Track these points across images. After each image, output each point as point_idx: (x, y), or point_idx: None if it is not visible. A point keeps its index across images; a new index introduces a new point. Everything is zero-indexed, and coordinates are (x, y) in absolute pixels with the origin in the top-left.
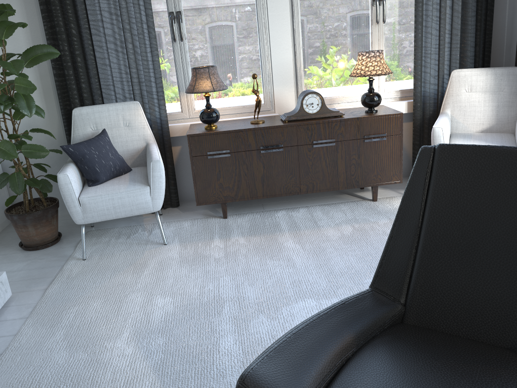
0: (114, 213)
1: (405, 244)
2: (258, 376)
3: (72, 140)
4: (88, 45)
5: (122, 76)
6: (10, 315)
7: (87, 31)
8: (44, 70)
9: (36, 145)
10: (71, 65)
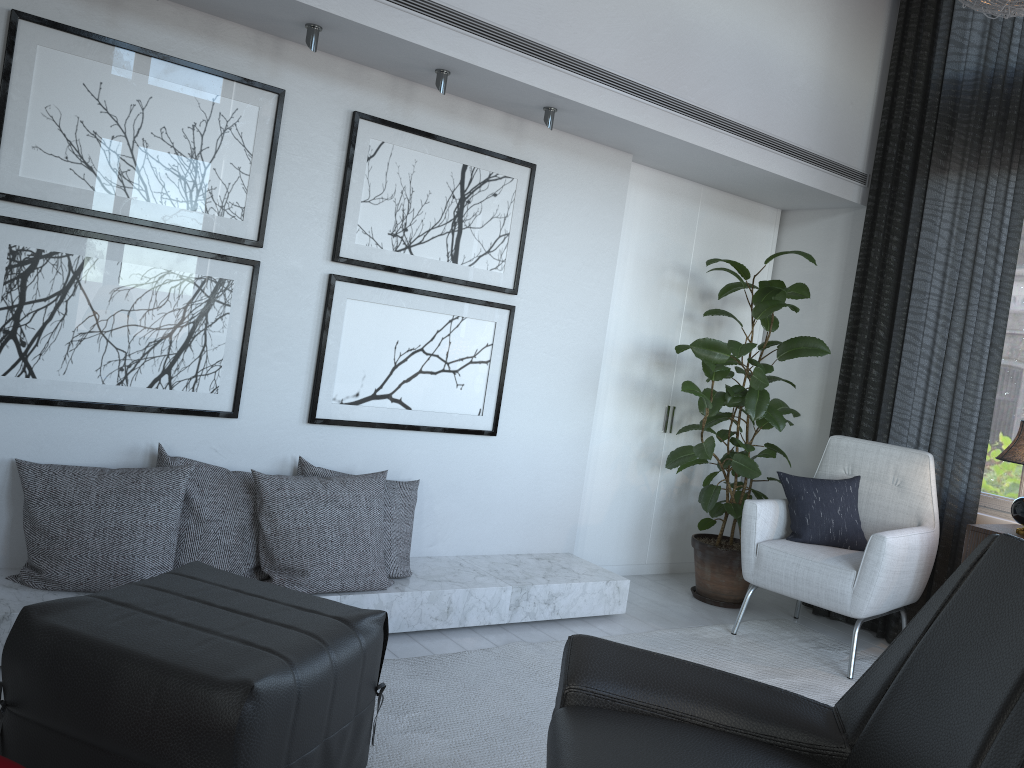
0: (792, 588)
1: (893, 661)
2: (588, 643)
3: (814, 477)
4: (893, 355)
5: (923, 409)
6: (603, 626)
7: (899, 335)
8: (834, 378)
9: (748, 459)
10: (860, 378)
